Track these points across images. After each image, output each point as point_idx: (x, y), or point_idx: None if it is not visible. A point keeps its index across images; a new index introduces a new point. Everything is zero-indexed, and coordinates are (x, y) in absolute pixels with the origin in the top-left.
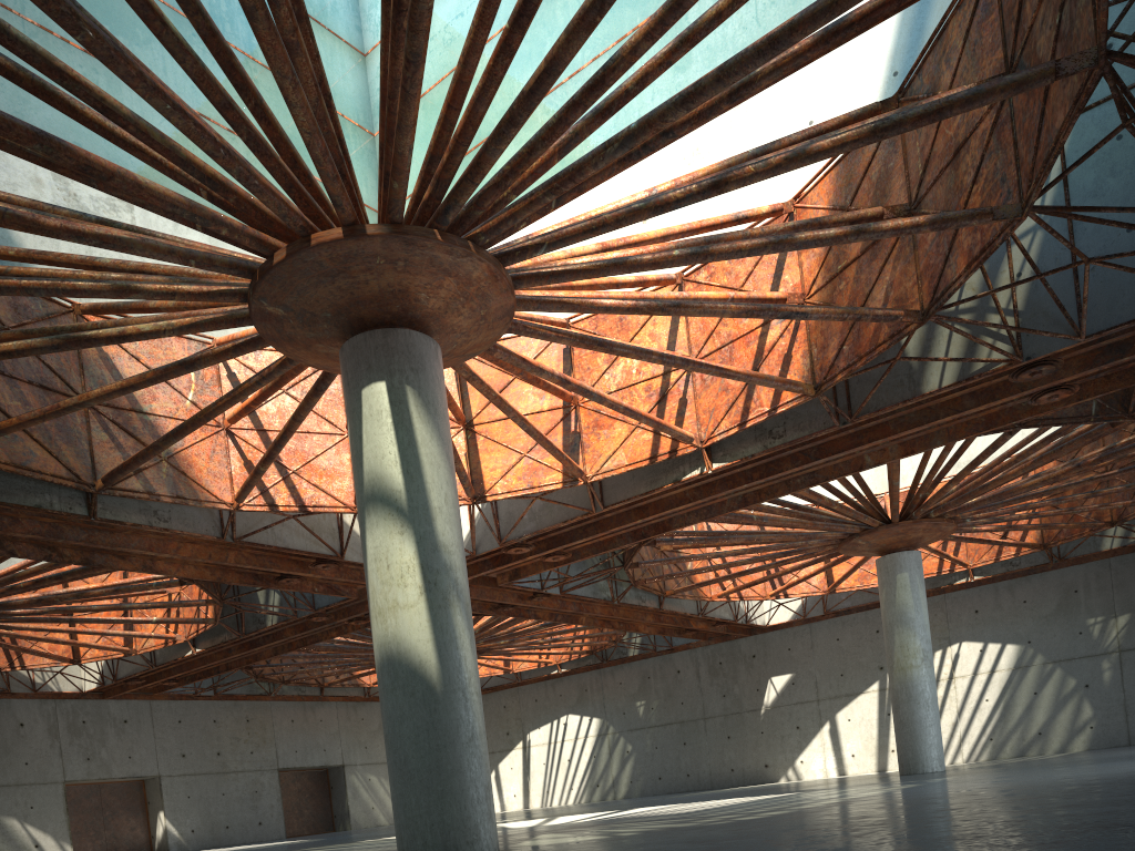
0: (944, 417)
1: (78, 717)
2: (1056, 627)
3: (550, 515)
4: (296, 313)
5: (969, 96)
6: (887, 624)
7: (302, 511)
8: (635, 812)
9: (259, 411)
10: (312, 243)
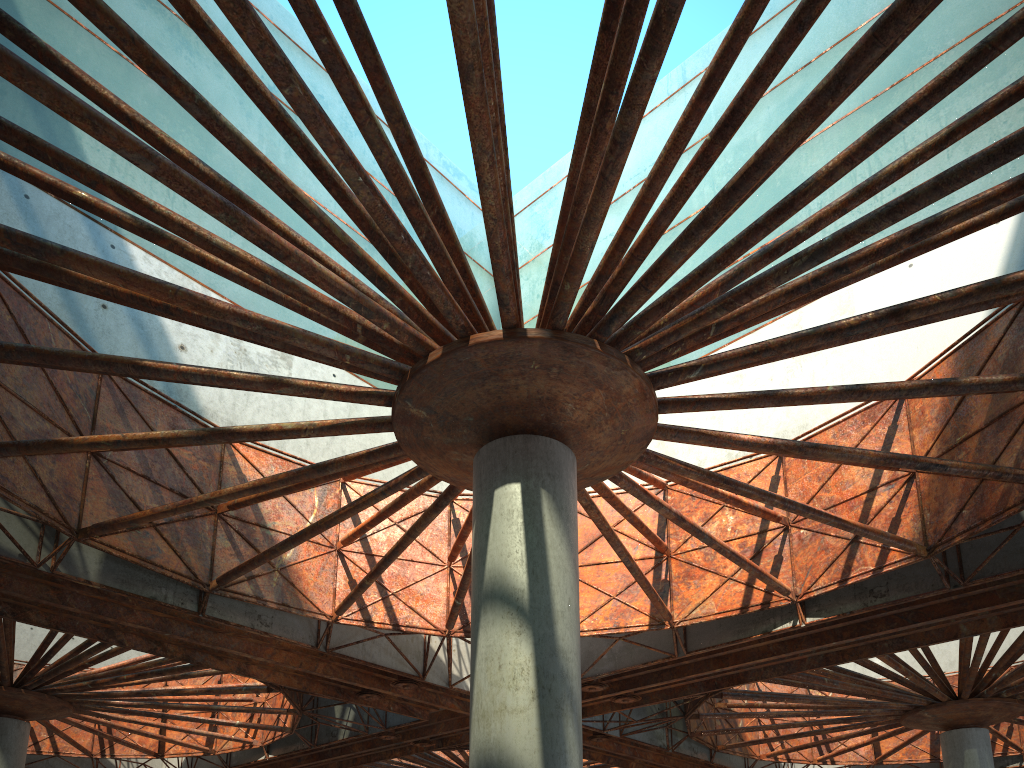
0: None
1: None
2: None
3: (629, 656)
4: (438, 415)
5: None
6: None
7: (394, 629)
8: None
9: (370, 538)
10: (469, 342)
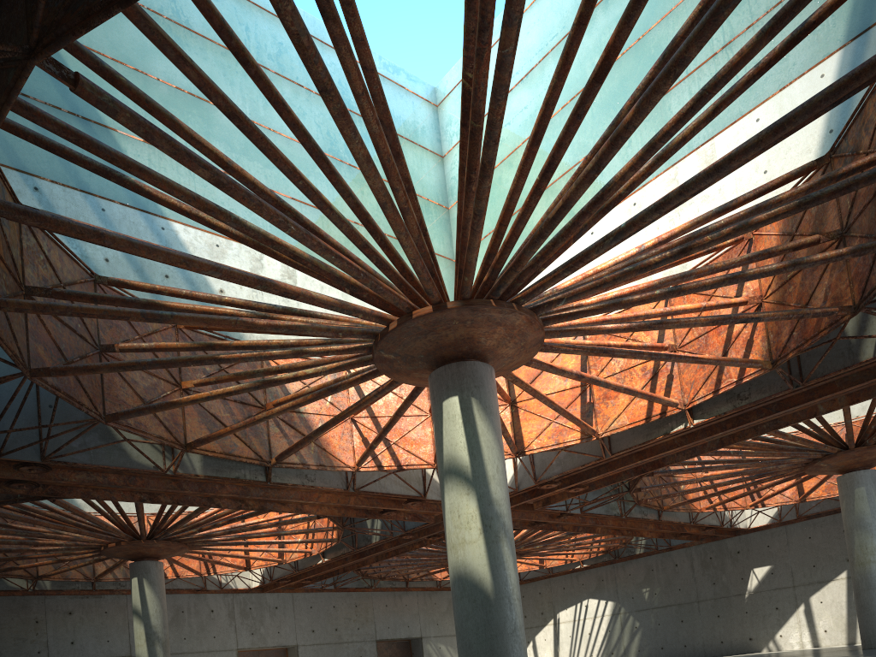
0: None
1: (246, 605)
2: None
3: (571, 461)
4: (401, 356)
5: (870, 175)
6: (847, 528)
7: (398, 469)
8: None
9: (372, 404)
10: (413, 316)
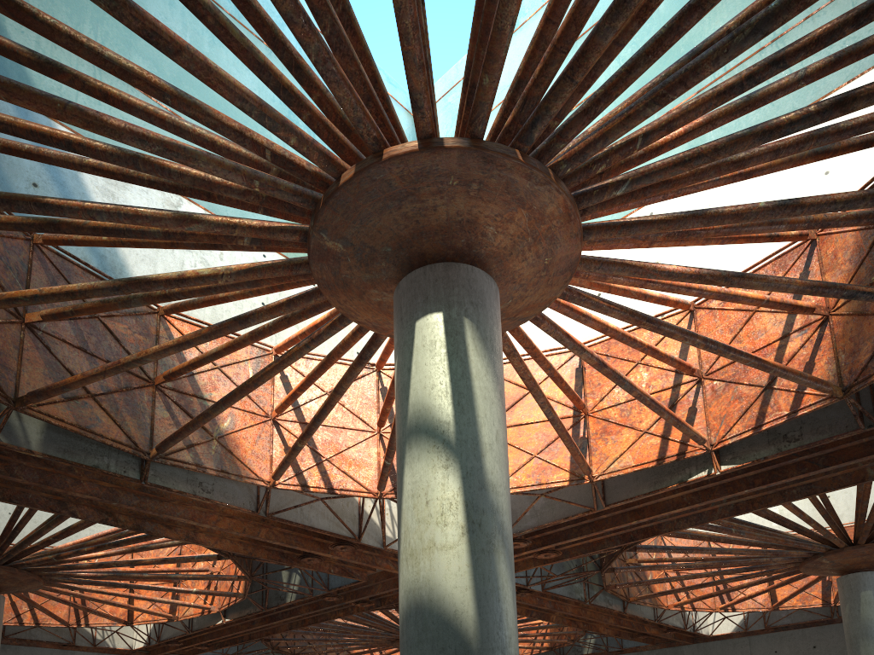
0: None
1: None
2: None
3: (551, 512)
4: (355, 248)
5: None
6: (851, 636)
7: (329, 492)
8: None
9: (303, 407)
10: (383, 157)
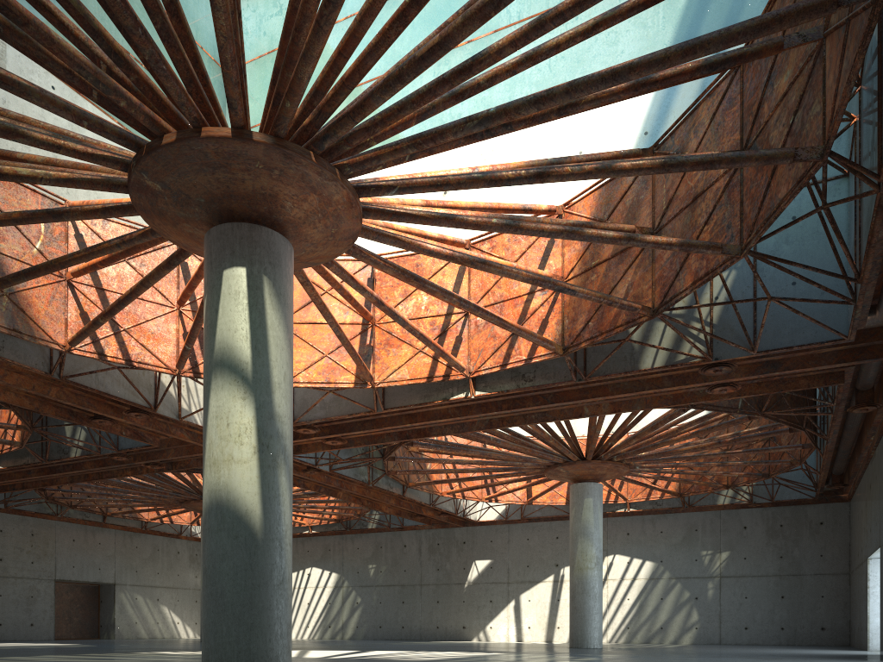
0: (649, 389)
1: None
2: (681, 553)
3: (338, 407)
4: (172, 191)
5: (733, 157)
6: (573, 534)
7: (127, 364)
8: (378, 655)
9: (100, 272)
10: (201, 134)
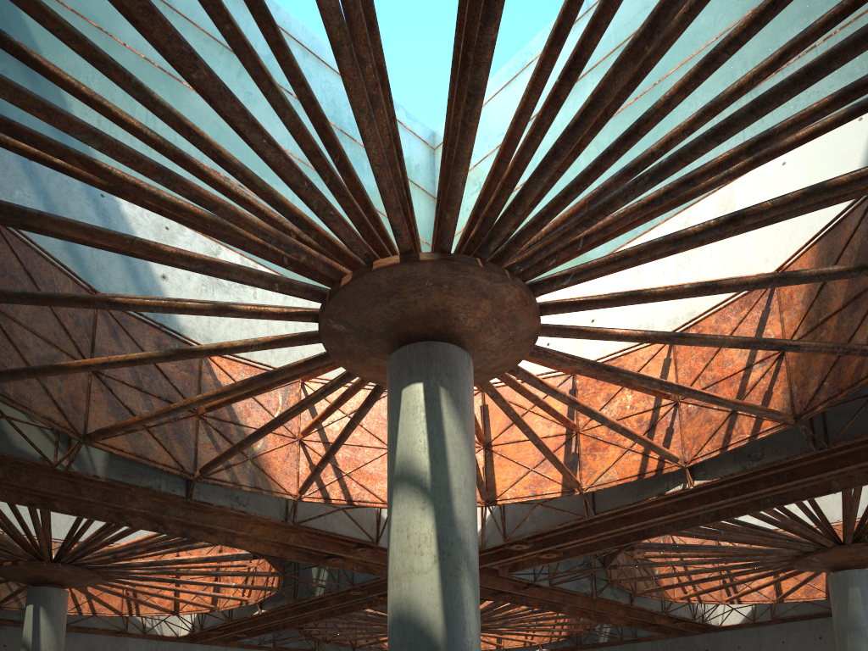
0: None
1: None
2: None
3: (548, 519)
4: (355, 329)
5: None
6: (839, 630)
7: (349, 504)
8: None
9: (326, 428)
10: (373, 267)
